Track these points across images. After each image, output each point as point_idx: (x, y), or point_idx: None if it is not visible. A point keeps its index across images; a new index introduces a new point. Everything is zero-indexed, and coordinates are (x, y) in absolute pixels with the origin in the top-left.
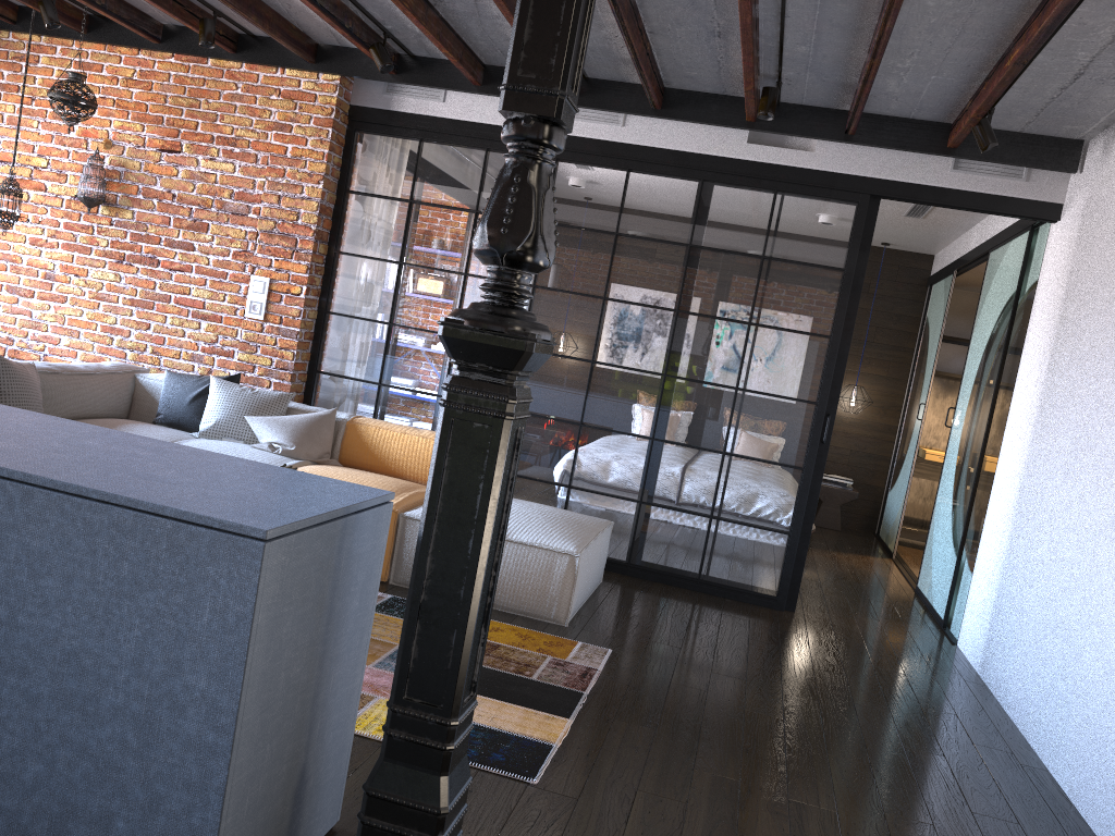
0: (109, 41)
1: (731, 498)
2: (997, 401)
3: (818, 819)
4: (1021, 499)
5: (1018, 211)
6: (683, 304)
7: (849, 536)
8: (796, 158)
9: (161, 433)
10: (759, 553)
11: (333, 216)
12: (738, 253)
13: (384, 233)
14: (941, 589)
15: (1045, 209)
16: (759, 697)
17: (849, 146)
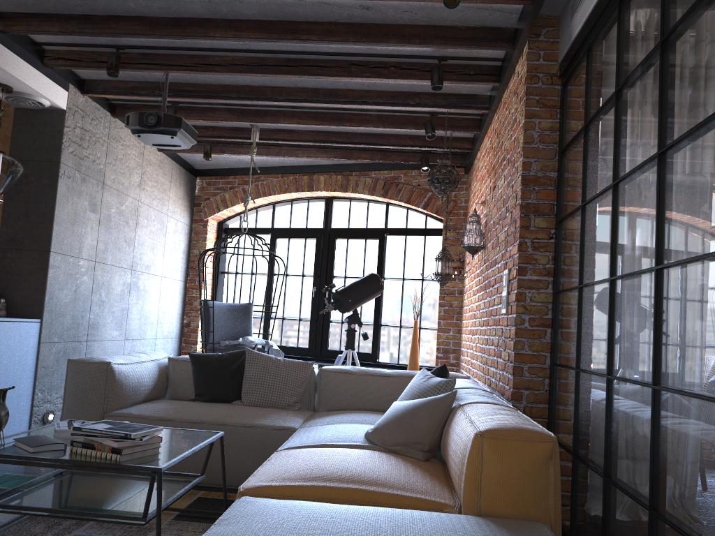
0: (481, 129)
1: None
2: None
3: None
4: None
5: None
6: None
7: None
8: None
9: (355, 418)
10: None
11: (556, 184)
12: None
13: (577, 178)
14: None
15: None
16: None
17: None
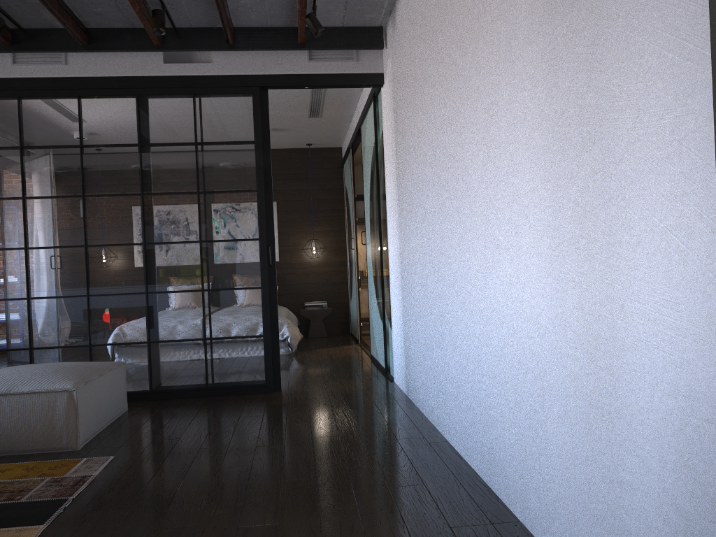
0: None
1: (216, 321)
2: (382, 214)
3: (260, 535)
4: (402, 267)
5: (357, 82)
6: (145, 188)
7: (332, 338)
8: (202, 69)
9: None
10: (246, 356)
11: None
12: (177, 143)
13: None
14: (381, 349)
15: (374, 78)
16: (236, 455)
17: (237, 55)
